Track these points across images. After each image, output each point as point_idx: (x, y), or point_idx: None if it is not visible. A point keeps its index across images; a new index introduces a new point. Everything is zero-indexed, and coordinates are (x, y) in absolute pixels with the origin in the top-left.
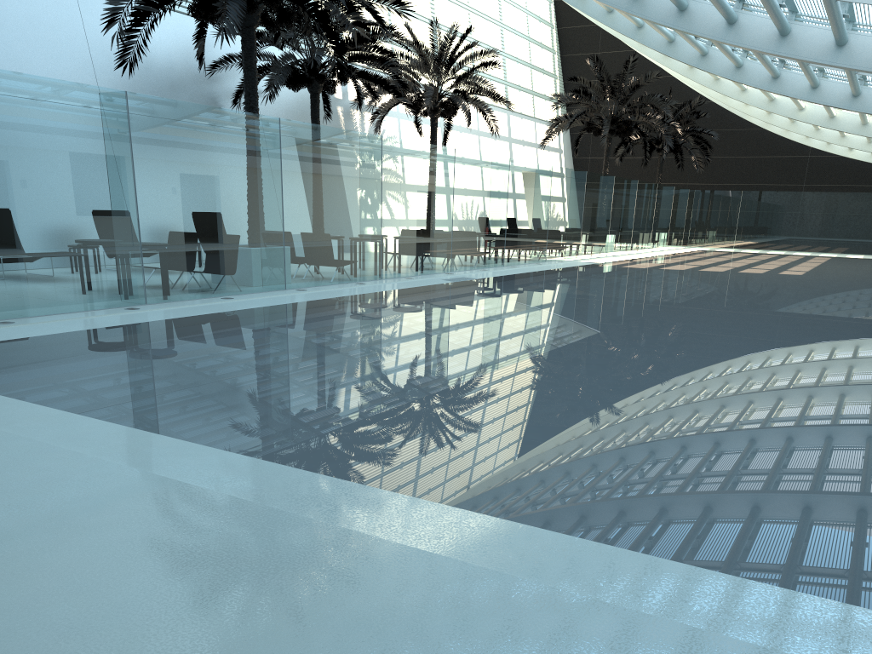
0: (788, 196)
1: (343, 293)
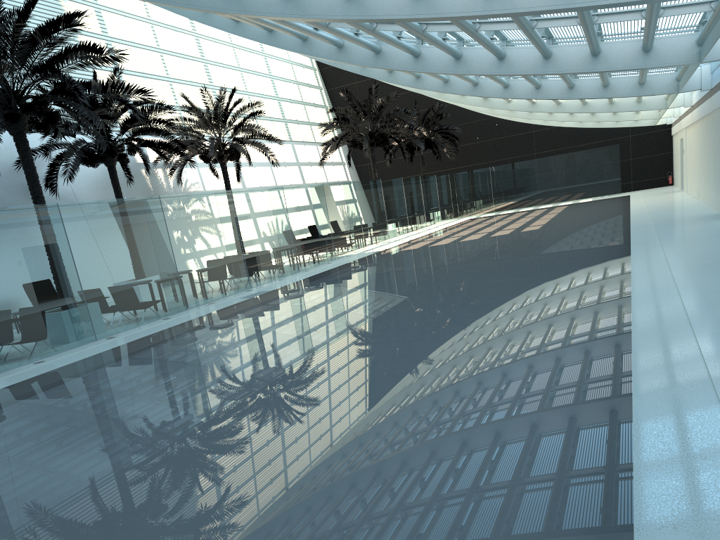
0: (525, 164)
1: (147, 332)
